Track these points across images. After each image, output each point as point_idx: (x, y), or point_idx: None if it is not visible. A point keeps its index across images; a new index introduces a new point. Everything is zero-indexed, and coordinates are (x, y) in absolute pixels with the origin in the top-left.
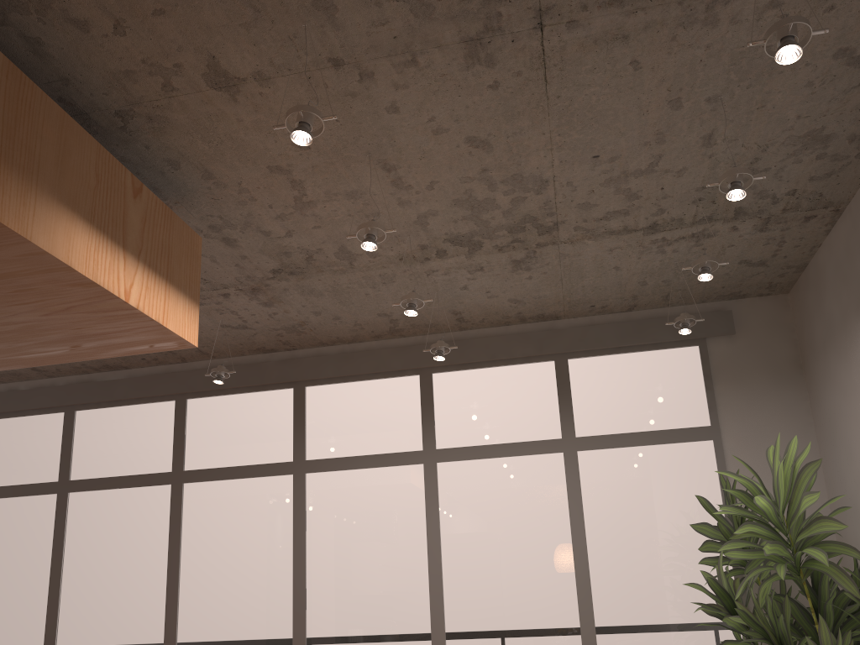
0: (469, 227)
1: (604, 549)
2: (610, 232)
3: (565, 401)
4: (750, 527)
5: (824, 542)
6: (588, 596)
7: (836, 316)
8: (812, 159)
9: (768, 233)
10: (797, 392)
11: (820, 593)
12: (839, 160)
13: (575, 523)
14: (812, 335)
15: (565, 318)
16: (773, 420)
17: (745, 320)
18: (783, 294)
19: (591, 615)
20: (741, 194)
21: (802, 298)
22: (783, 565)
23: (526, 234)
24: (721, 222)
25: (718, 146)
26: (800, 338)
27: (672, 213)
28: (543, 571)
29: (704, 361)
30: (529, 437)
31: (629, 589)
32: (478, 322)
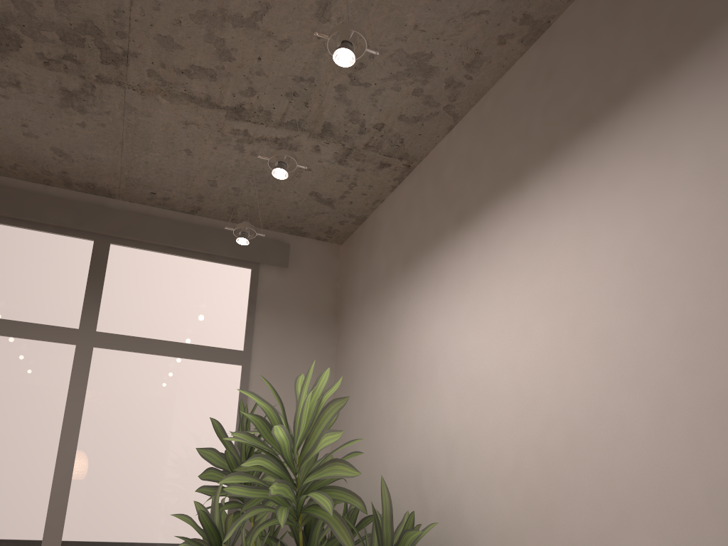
0: (4, 3)
1: (95, 463)
2: (190, 96)
3: (95, 288)
4: (260, 461)
5: (331, 487)
6: (61, 516)
7: (382, 269)
8: (409, 93)
9: (345, 168)
10: (328, 337)
11: (310, 539)
12: (430, 106)
13: (69, 429)
14: (354, 286)
15: (120, 199)
16: (301, 358)
17: (299, 257)
18: (337, 244)
19: (59, 538)
20: (350, 59)
21: (353, 250)
22: (285, 509)
23: (85, 53)
24: (307, 136)
25: (331, 26)
26: (343, 287)
27: (262, 101)
28: (11, 480)
29: (253, 285)
30: (38, 318)
31: (113, 511)
32: (8, 166)
